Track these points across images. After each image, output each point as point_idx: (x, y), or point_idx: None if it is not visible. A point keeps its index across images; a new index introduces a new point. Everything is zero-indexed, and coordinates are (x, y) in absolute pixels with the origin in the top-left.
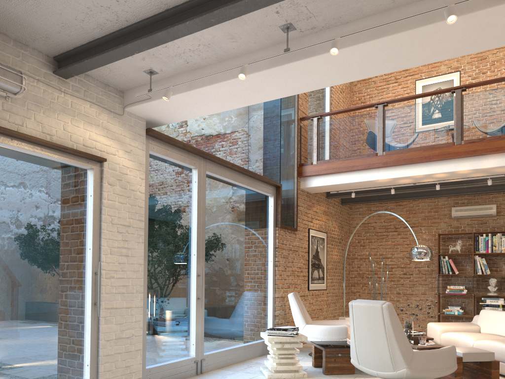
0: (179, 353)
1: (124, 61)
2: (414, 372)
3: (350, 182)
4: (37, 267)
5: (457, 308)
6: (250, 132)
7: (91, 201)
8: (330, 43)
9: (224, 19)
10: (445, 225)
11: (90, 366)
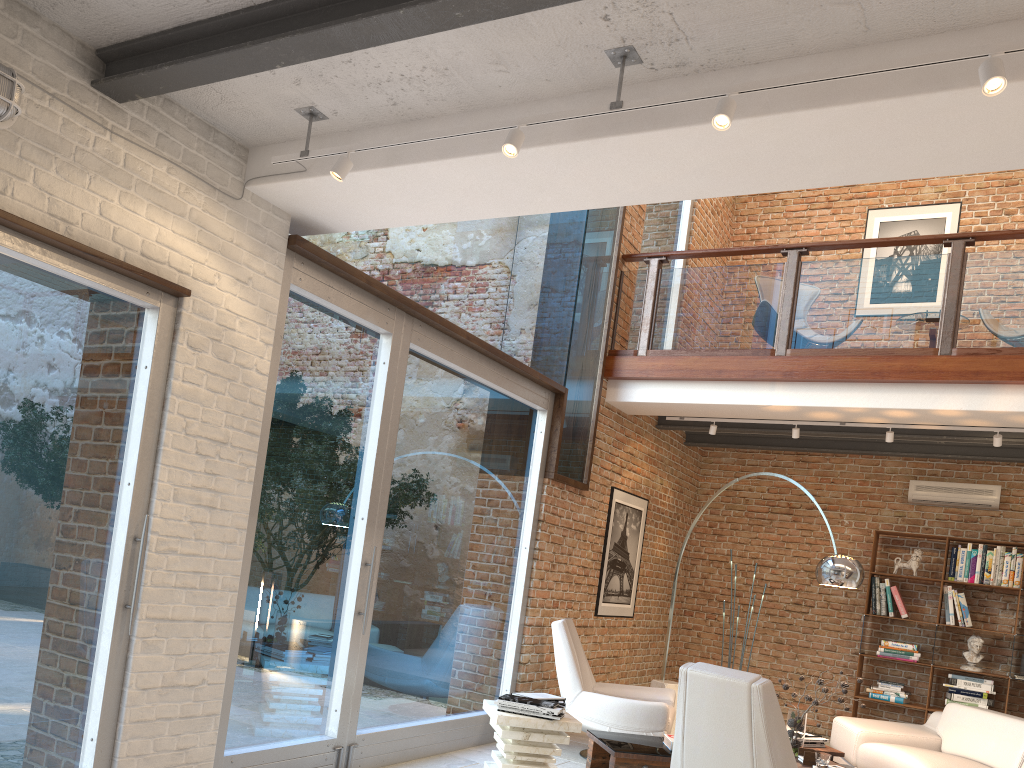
0: (303, 727)
1: (254, 82)
2: None
3: (710, 404)
4: (1, 512)
5: (897, 688)
6: (516, 270)
7: (145, 378)
8: (714, 104)
9: (484, 16)
10: (892, 514)
11: (97, 742)
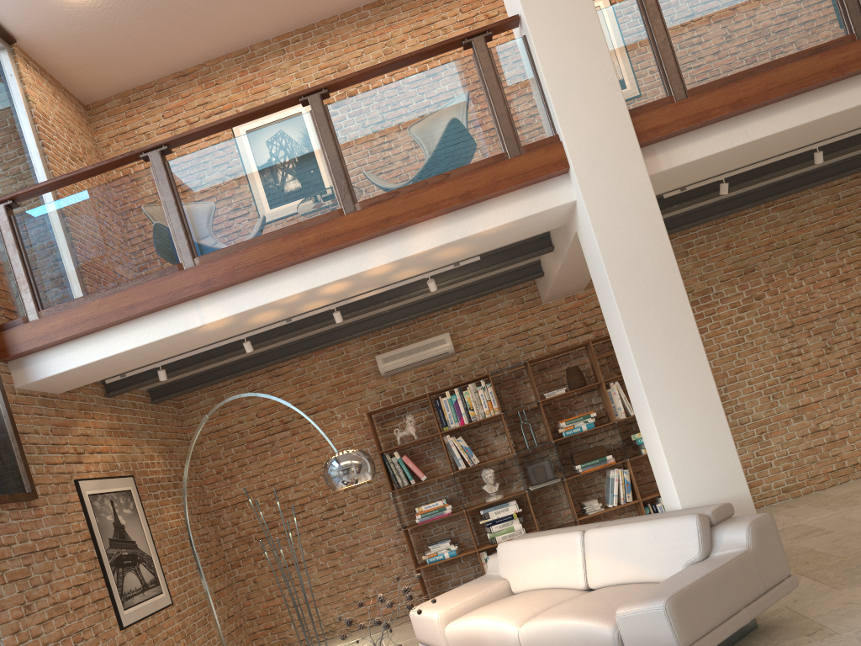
0: None
1: None
2: None
3: (139, 346)
4: None
5: (446, 544)
6: None
7: None
8: None
9: None
10: (374, 392)
11: None
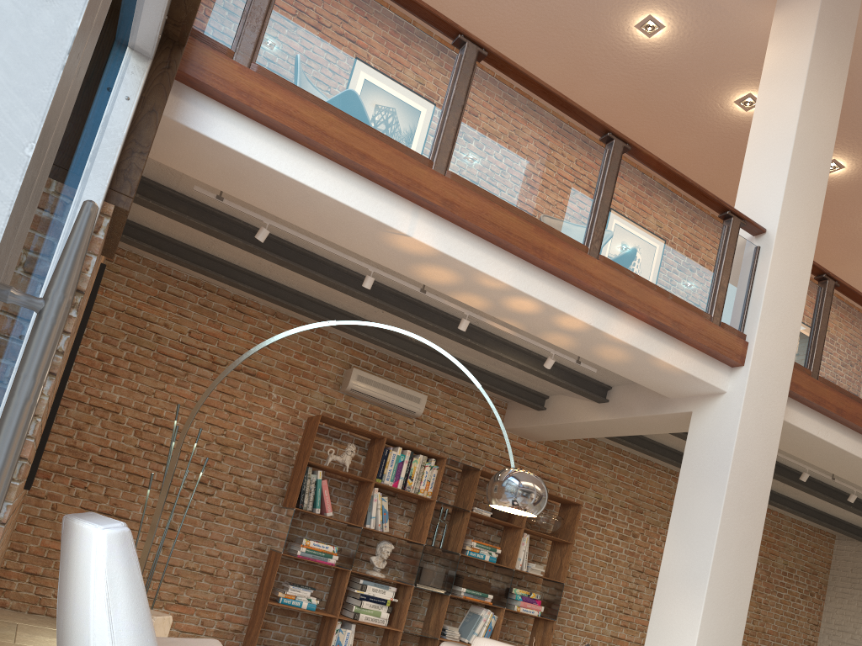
0: None
1: None
2: None
3: (330, 198)
4: None
5: (307, 592)
6: None
7: None
8: None
9: None
10: (322, 399)
11: None
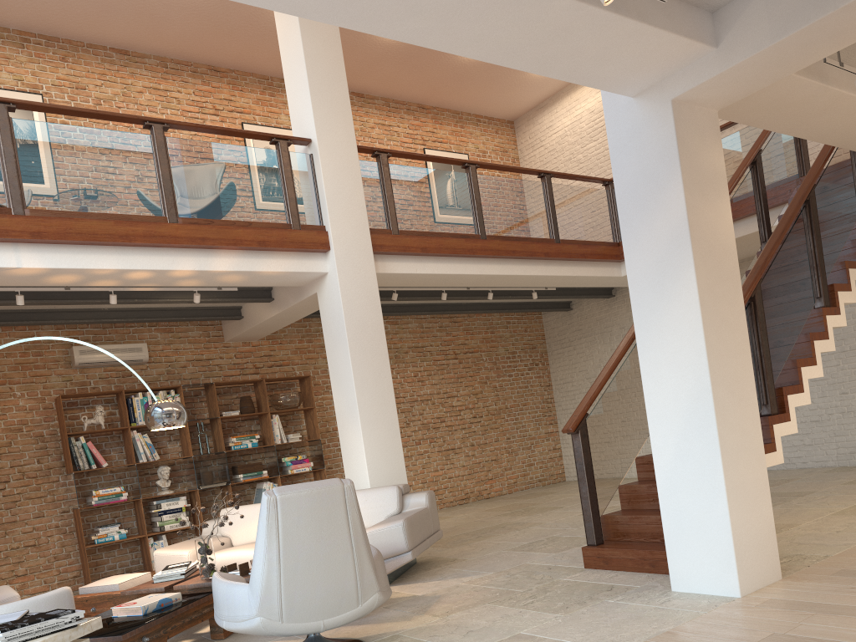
0: None
1: None
2: (385, 596)
3: None
4: None
5: (116, 528)
6: None
7: None
8: None
9: None
10: (61, 380)
11: None
